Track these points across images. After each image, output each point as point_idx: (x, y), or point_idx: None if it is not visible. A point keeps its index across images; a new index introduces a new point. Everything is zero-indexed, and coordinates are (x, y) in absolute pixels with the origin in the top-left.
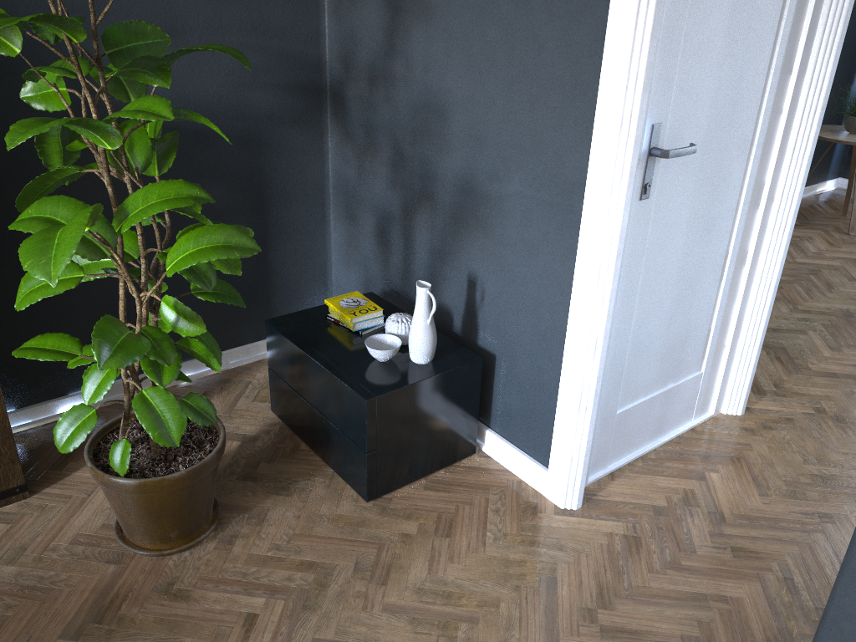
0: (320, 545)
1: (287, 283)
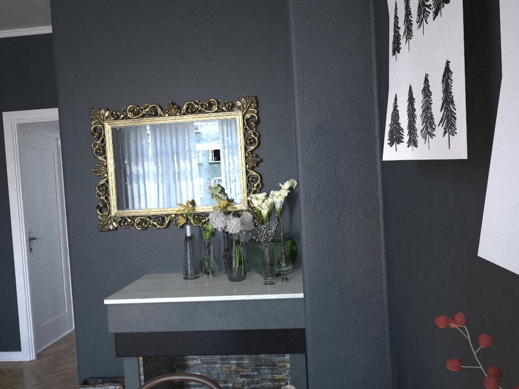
0: None
1: None
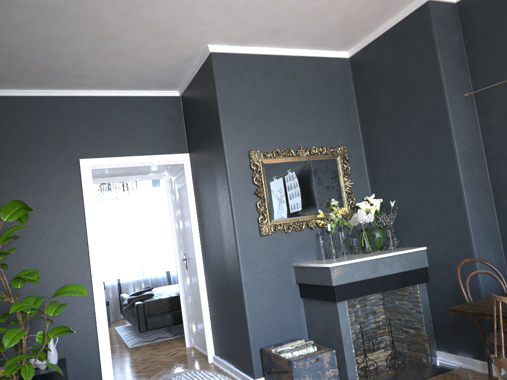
0: None
1: None
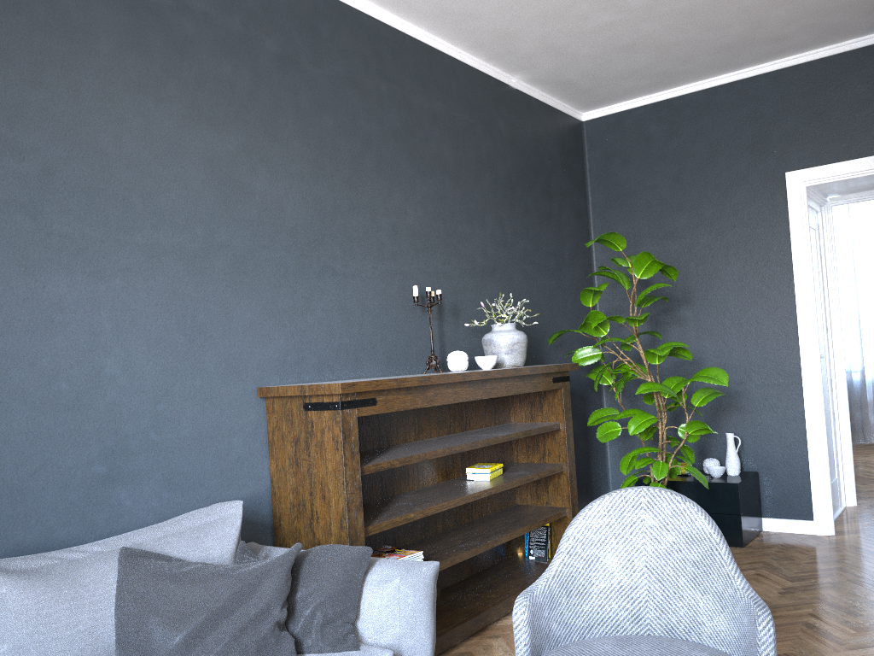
0: (746, 558)
1: (595, 481)
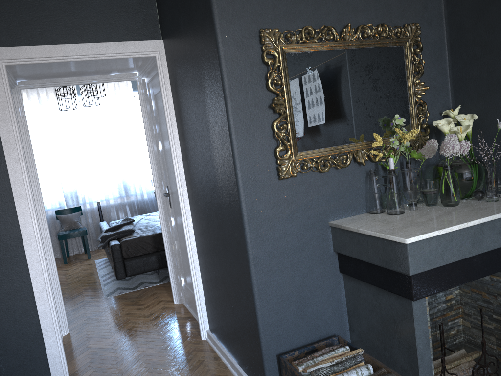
0: None
1: None
